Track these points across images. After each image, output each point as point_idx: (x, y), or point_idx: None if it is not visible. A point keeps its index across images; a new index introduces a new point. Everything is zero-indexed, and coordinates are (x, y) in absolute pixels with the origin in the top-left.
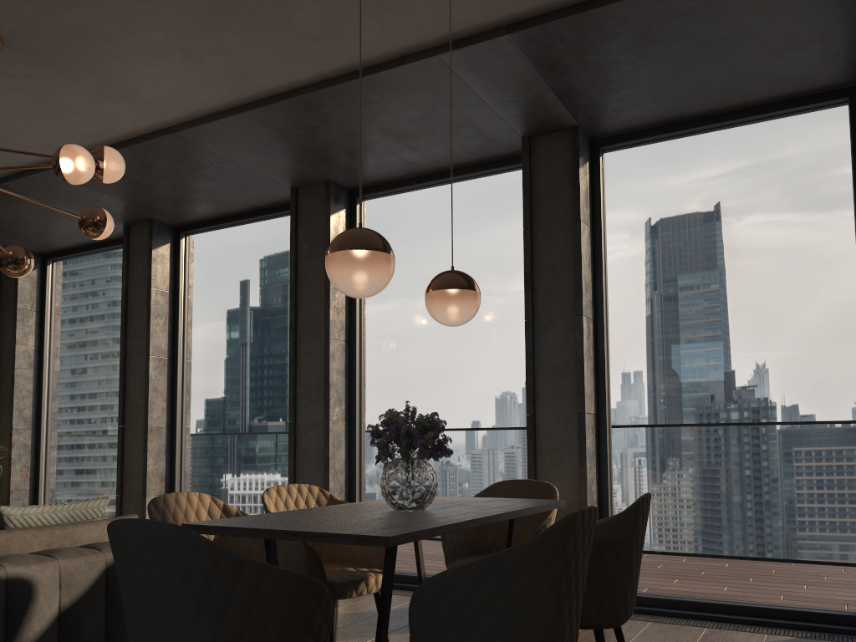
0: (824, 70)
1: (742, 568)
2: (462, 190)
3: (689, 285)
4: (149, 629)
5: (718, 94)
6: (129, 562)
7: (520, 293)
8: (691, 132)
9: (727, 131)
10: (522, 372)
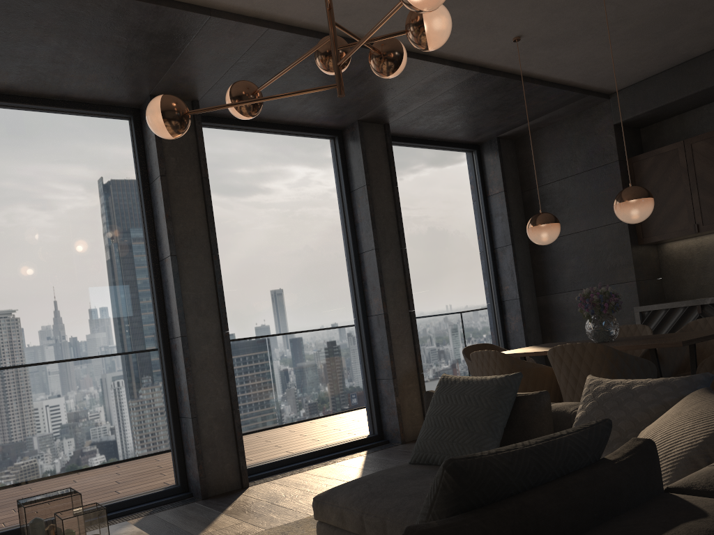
0: (486, 135)
1: None
2: (289, 142)
3: (427, 235)
4: None
5: (450, 131)
6: None
7: (340, 230)
8: (418, 146)
9: (433, 151)
10: (348, 286)
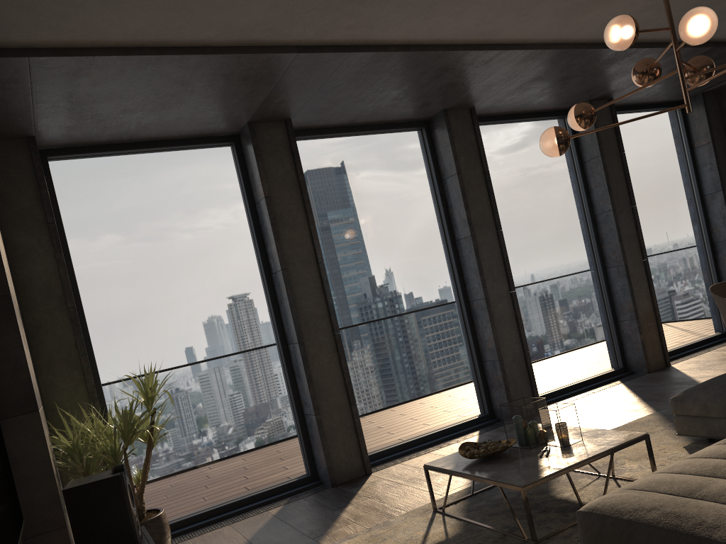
0: (692, 93)
1: (688, 326)
2: (532, 128)
3: (645, 191)
4: None
5: (662, 95)
6: None
7: (577, 197)
8: (631, 112)
9: (643, 114)
10: (588, 244)
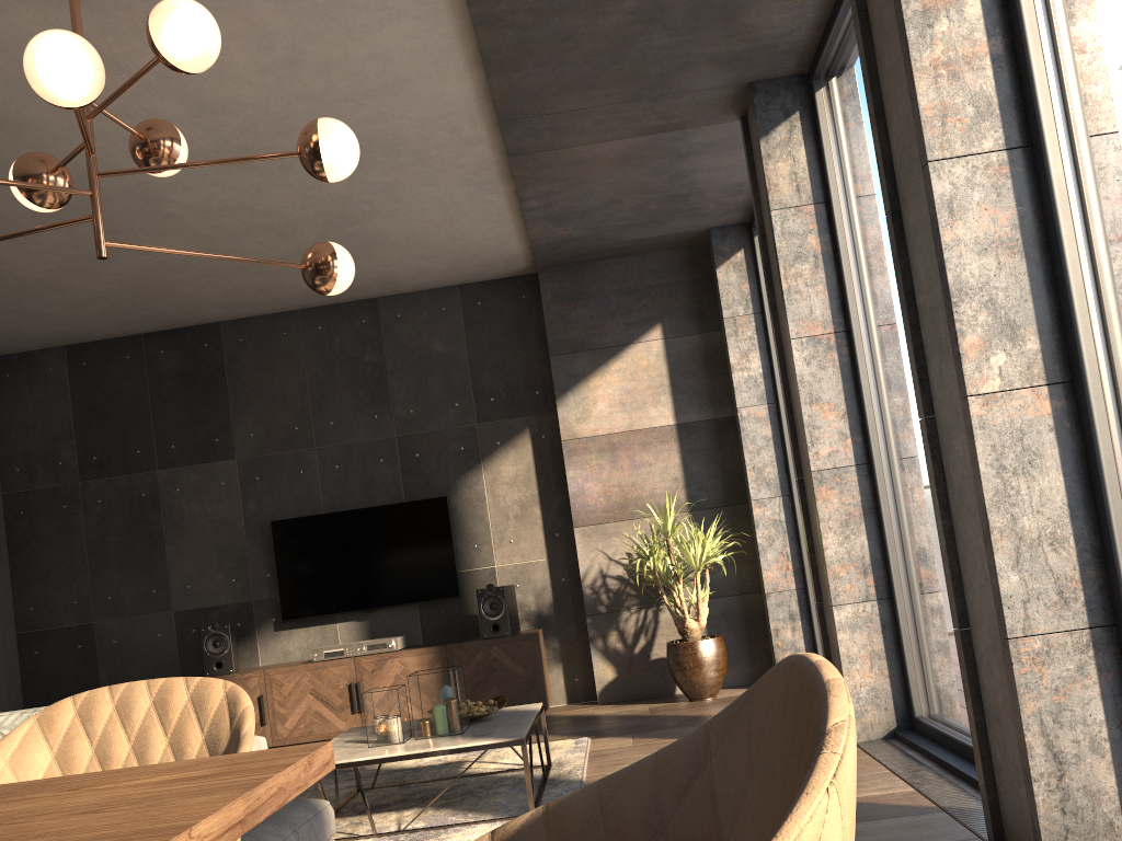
0: None
1: None
2: None
3: None
4: None
5: None
6: None
7: None
8: None
9: None
10: None
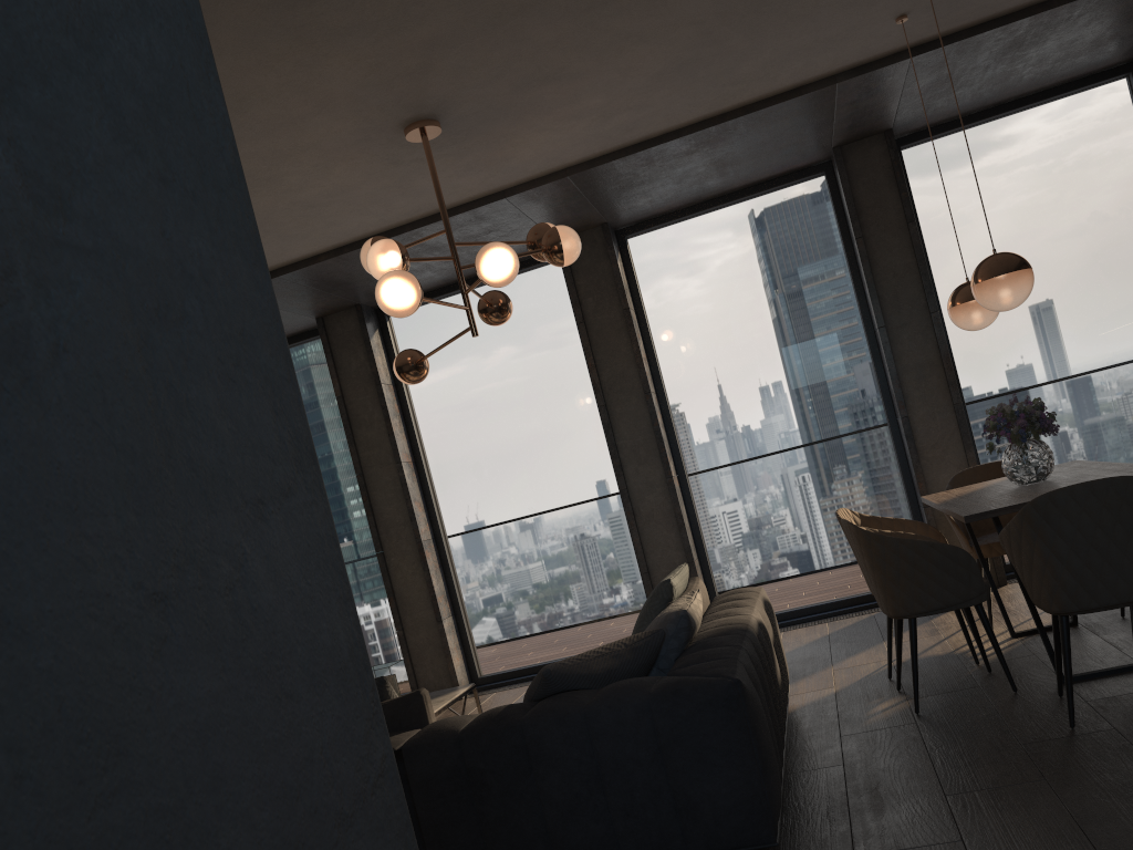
0: (1121, 52)
1: None
2: (752, 210)
3: None
4: (1096, 560)
5: (1028, 83)
6: (1070, 518)
7: (844, 305)
8: (988, 120)
9: (1023, 115)
10: (865, 381)
